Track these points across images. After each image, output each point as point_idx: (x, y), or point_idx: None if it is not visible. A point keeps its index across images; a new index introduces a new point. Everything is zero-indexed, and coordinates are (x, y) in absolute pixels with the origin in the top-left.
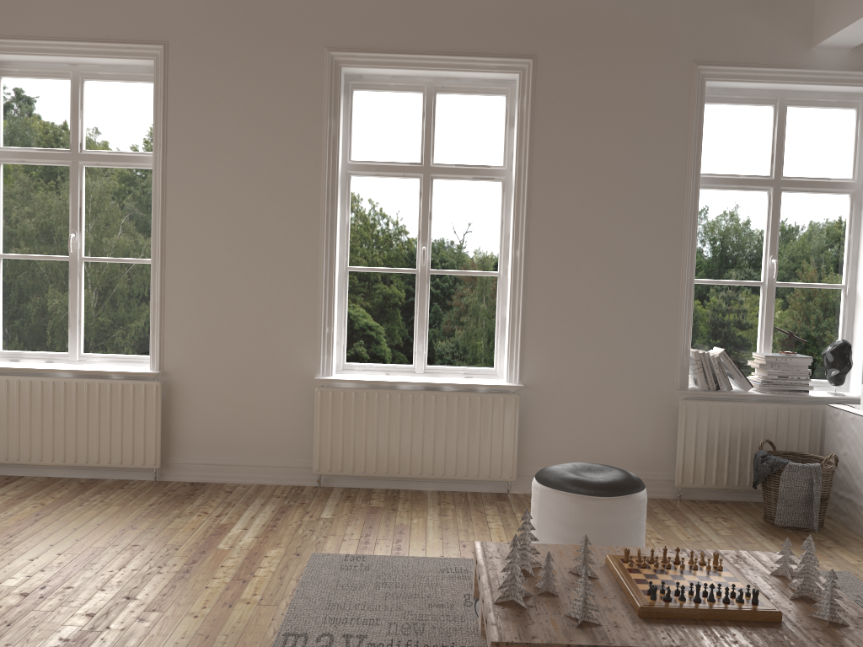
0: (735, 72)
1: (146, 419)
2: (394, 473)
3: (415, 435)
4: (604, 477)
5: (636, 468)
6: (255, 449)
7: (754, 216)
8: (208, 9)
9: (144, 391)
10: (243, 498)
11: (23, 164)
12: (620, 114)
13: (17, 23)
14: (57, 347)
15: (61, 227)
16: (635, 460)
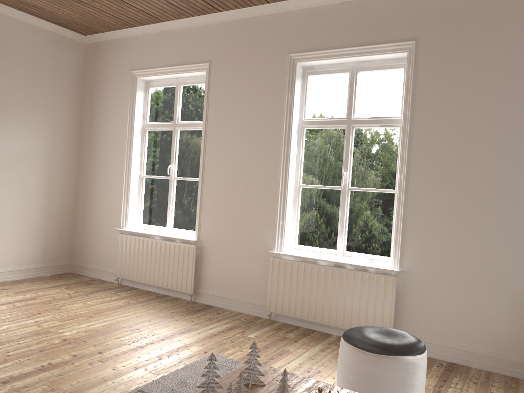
0: None
1: (188, 266)
2: (312, 318)
3: (326, 296)
4: (389, 340)
5: (492, 348)
6: (240, 291)
7: None
8: (230, 40)
9: (188, 250)
10: (221, 317)
11: (155, 130)
12: (483, 72)
13: (152, 60)
14: (162, 224)
15: (167, 162)
16: (492, 341)
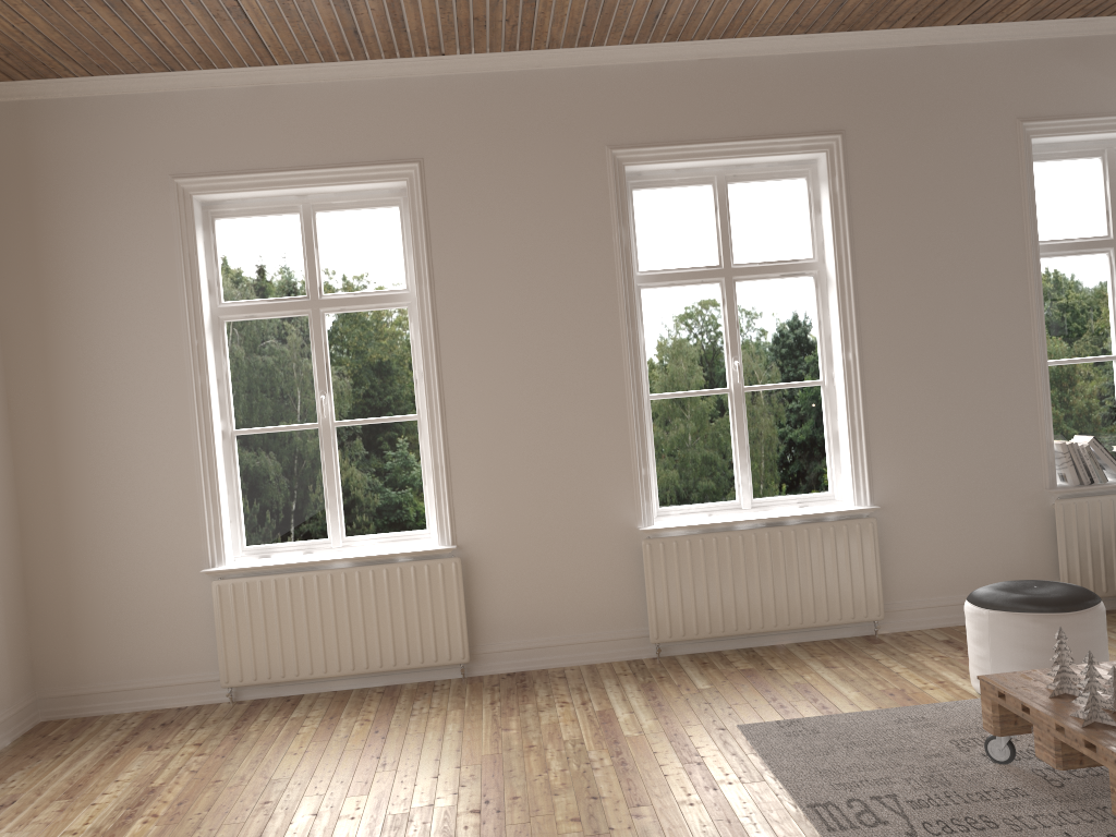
0: (1062, 125)
1: (447, 605)
2: (745, 628)
3: (764, 581)
4: (1053, 591)
5: None
6: (575, 623)
7: (1096, 283)
8: (466, 116)
9: (441, 571)
10: (586, 681)
11: (250, 320)
12: (945, 186)
13: (241, 155)
14: (314, 534)
15: (304, 390)
16: (1011, 576)
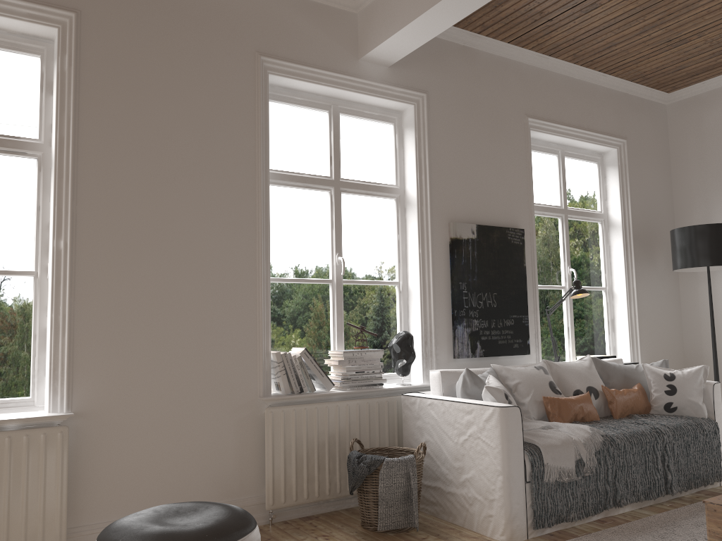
0: (295, 69)
1: None
2: None
3: None
4: (202, 519)
5: (221, 497)
6: None
7: (319, 215)
8: None
9: None
10: None
11: None
12: (184, 93)
13: None
14: None
15: None
16: (220, 487)
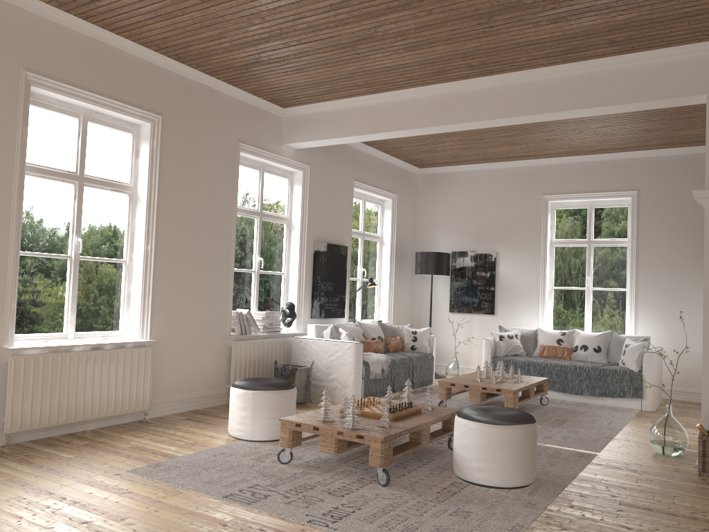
0: (253, 149)
1: None
2: (71, 419)
3: (88, 386)
4: (275, 381)
5: (209, 388)
6: None
7: (251, 232)
8: None
9: None
10: None
11: None
12: (204, 163)
13: None
14: None
15: None
16: (208, 383)
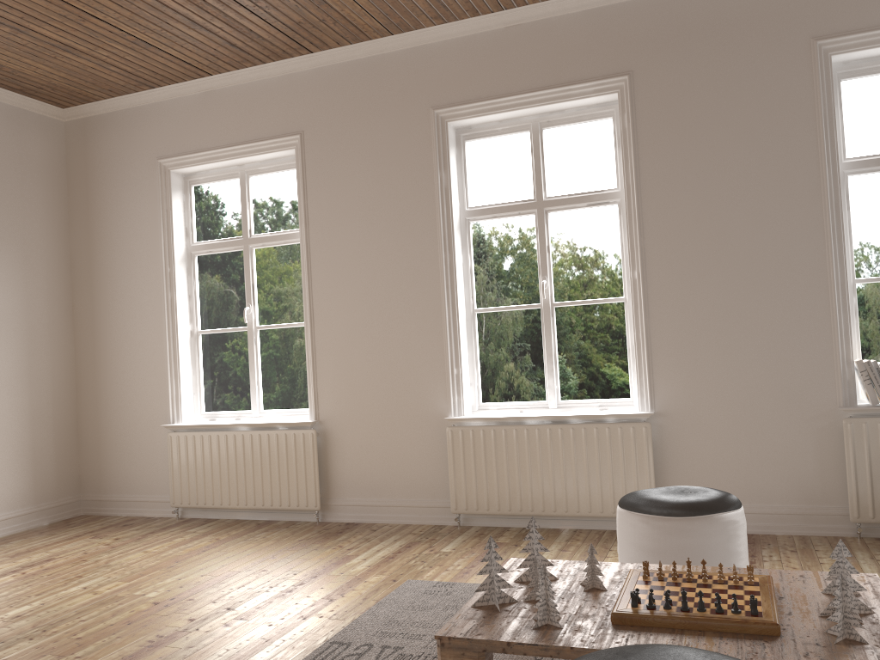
0: (865, 38)
1: (306, 465)
2: (528, 510)
3: (545, 471)
4: (690, 497)
5: (801, 501)
6: (400, 490)
7: None
8: (332, 96)
9: (302, 439)
10: (382, 535)
11: (210, 254)
12: (731, 112)
13: (195, 140)
14: (243, 406)
15: (240, 303)
16: (799, 492)
